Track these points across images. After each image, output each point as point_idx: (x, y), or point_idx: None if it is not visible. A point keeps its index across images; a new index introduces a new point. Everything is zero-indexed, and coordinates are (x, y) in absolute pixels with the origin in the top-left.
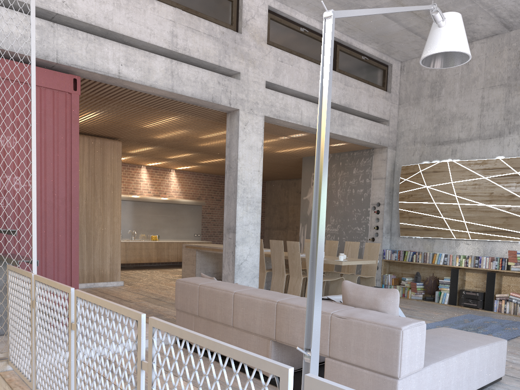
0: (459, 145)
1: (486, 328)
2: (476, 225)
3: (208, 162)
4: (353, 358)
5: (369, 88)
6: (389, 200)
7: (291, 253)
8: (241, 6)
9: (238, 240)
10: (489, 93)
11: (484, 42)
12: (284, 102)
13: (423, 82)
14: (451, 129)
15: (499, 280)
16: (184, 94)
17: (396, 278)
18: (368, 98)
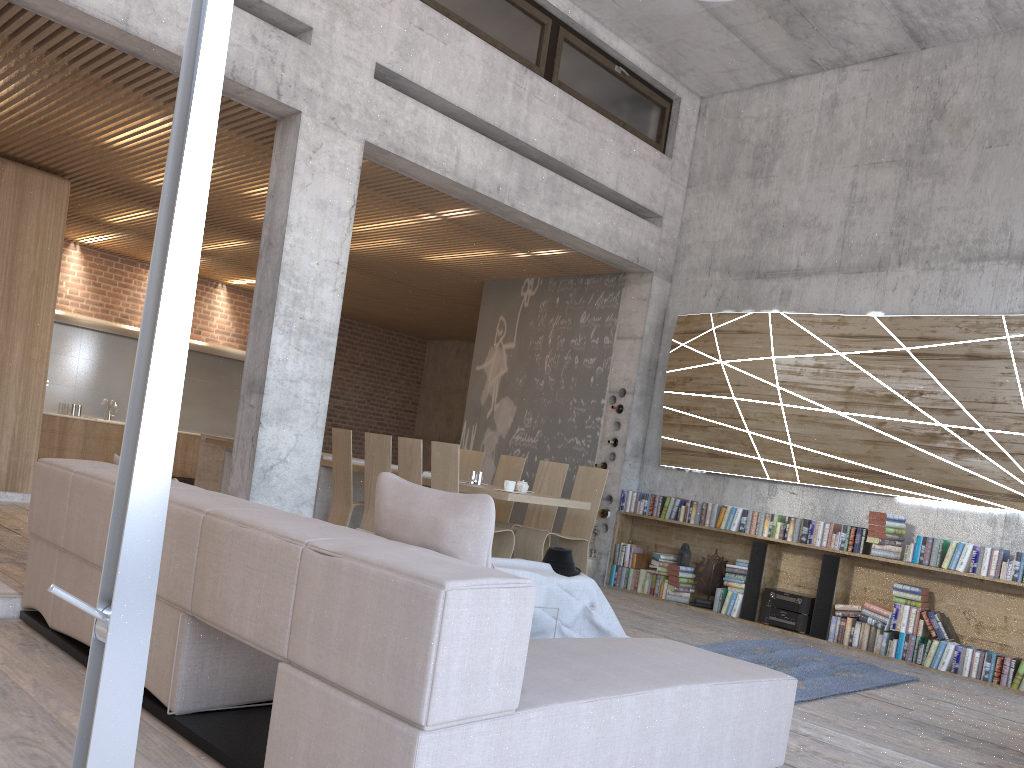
0: (798, 283)
1: (795, 669)
2: (813, 453)
3: None
4: (333, 665)
5: (625, 136)
6: (646, 386)
7: (405, 464)
8: None
9: (270, 413)
10: (868, 177)
11: (868, 70)
12: (418, 121)
13: (741, 143)
14: (785, 246)
15: (847, 575)
16: (156, 43)
17: (643, 553)
18: (621, 159)
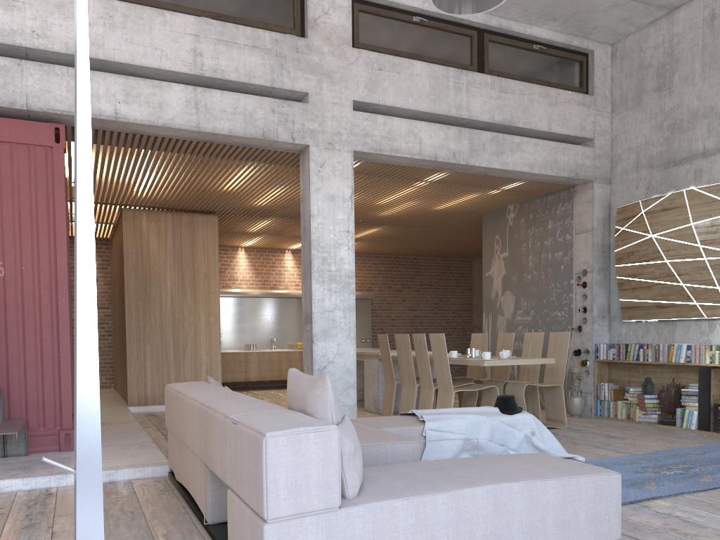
0: (706, 162)
1: (713, 466)
2: None
3: (363, 236)
4: (240, 488)
5: (550, 91)
6: (602, 264)
7: (419, 351)
8: (306, 0)
9: (318, 334)
10: None
11: None
12: (388, 128)
13: (646, 68)
14: (692, 136)
15: None
16: (216, 132)
17: (619, 388)
18: (549, 108)
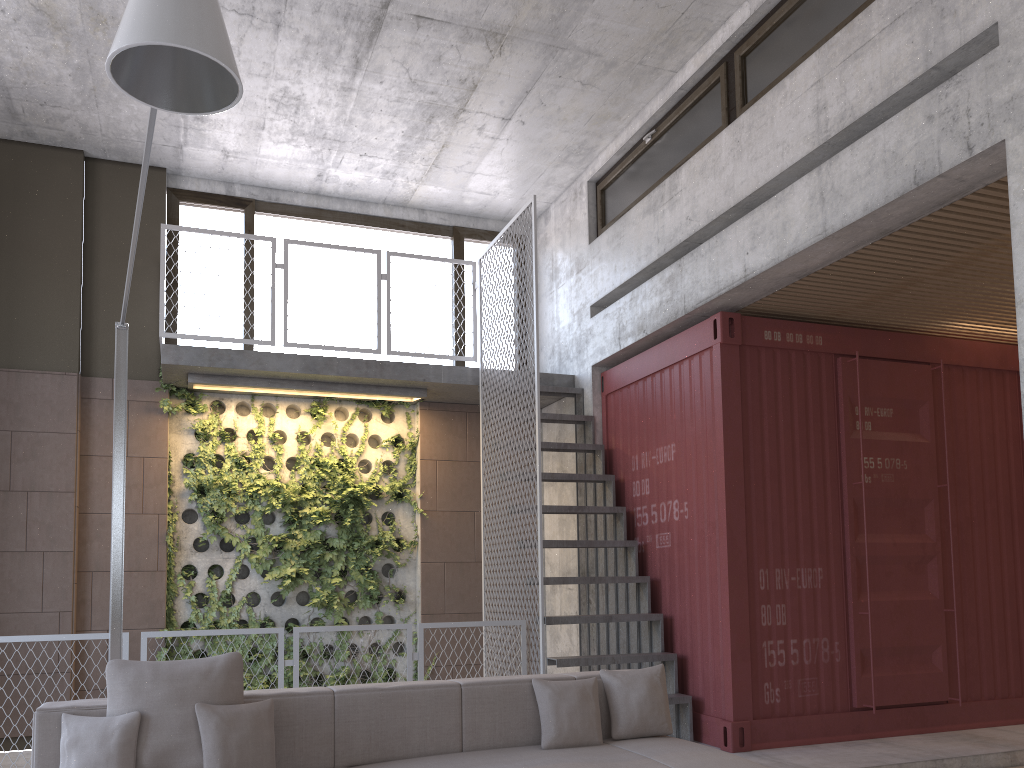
0: None
1: None
2: None
3: None
4: None
5: None
6: None
7: None
8: None
9: None
10: None
11: None
12: None
13: None
14: None
15: None
16: (847, 223)
17: None
18: None
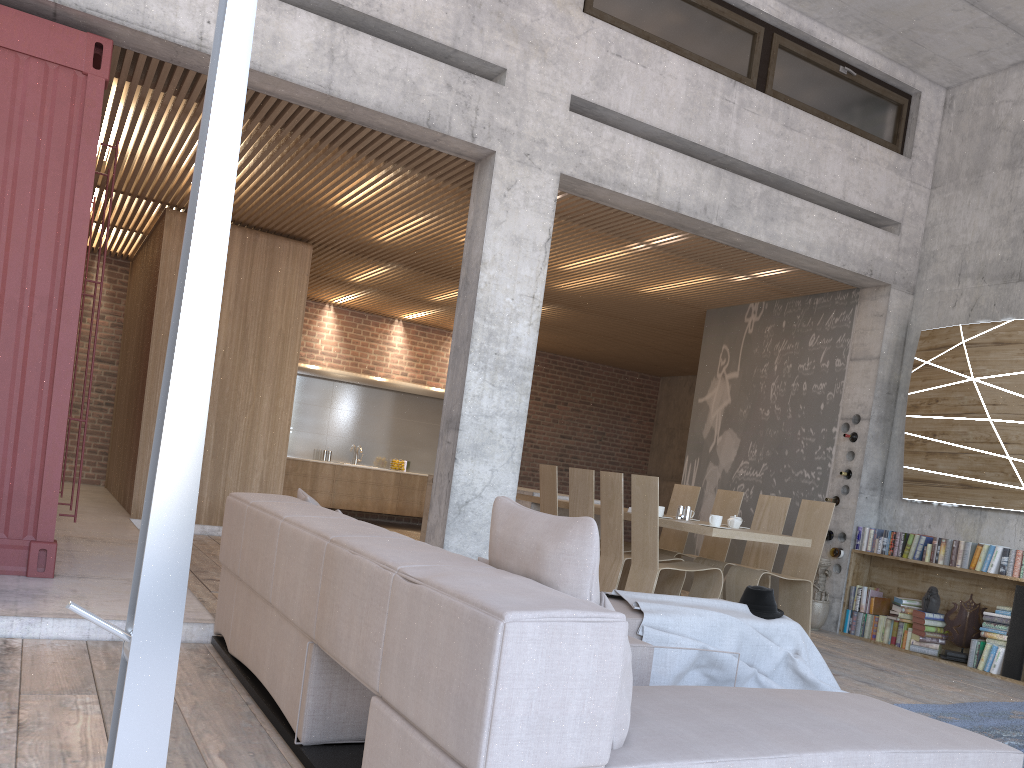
0: None
1: None
2: None
3: None
4: (411, 702)
5: (853, 140)
6: (884, 411)
7: (607, 499)
8: None
9: (465, 449)
10: None
11: None
12: (616, 148)
13: (995, 131)
14: None
15: None
16: (357, 103)
17: (883, 597)
18: (848, 165)
